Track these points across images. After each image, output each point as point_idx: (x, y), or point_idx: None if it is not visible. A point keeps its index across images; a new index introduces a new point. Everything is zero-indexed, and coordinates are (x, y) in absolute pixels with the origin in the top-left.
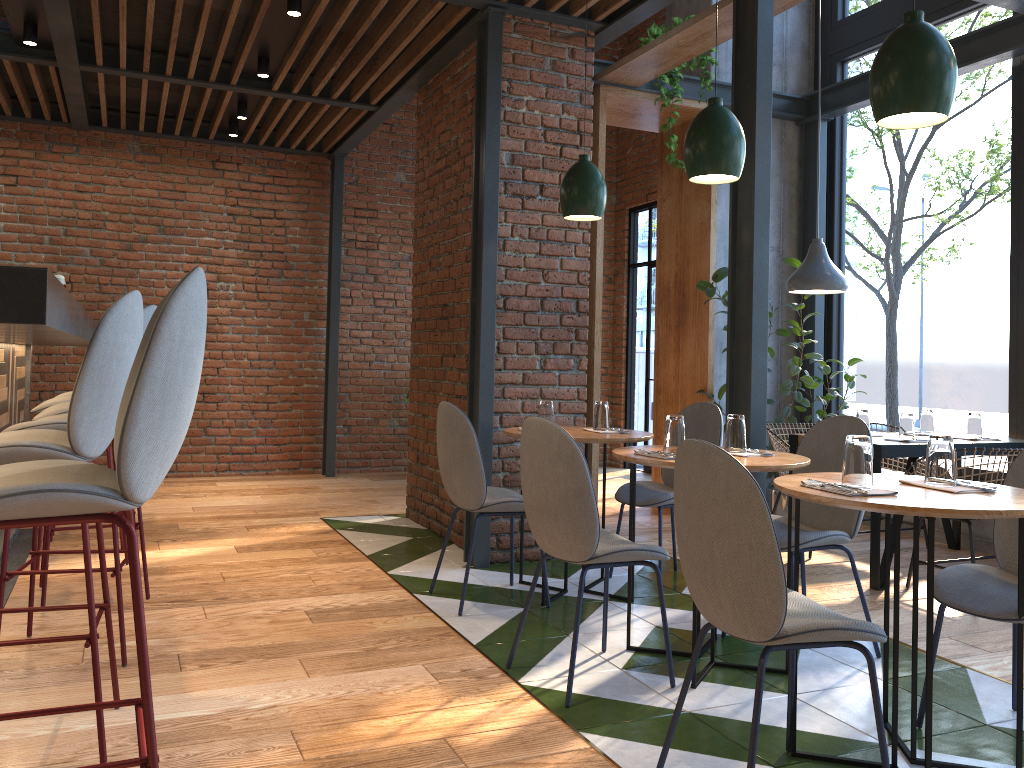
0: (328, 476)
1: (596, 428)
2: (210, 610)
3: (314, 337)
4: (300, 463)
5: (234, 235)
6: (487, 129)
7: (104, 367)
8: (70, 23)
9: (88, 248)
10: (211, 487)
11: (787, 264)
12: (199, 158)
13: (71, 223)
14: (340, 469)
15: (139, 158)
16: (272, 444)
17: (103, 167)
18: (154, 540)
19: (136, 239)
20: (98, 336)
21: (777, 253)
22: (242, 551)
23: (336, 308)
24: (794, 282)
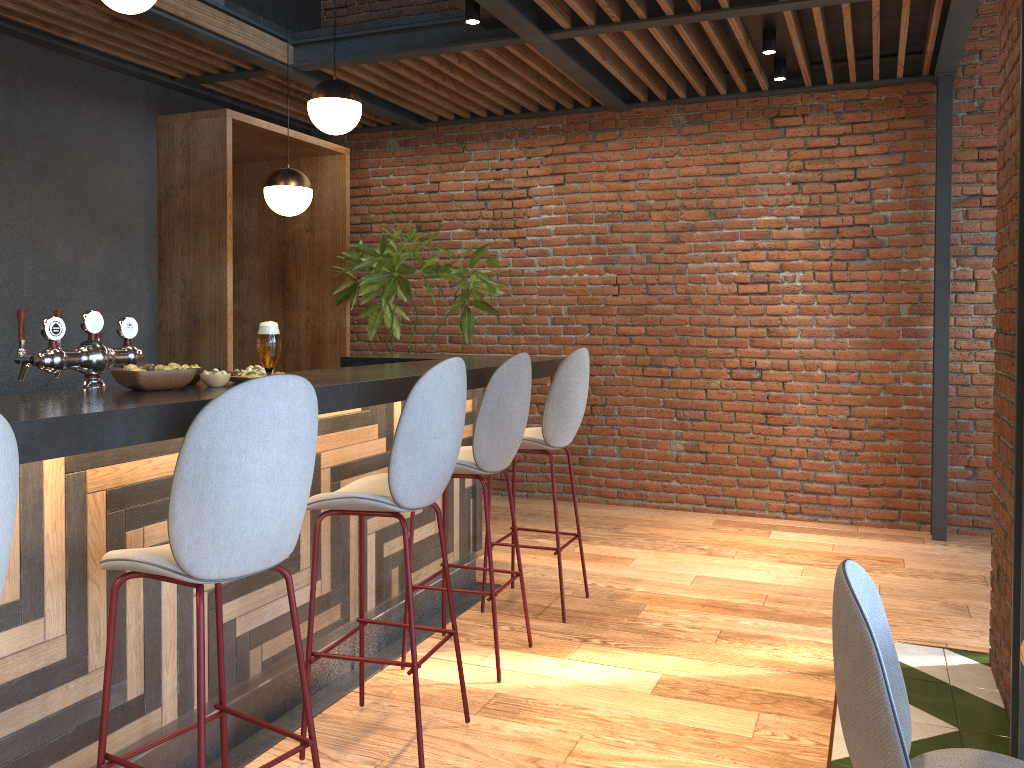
0: (935, 539)
1: None
2: None
3: (916, 340)
4: (898, 514)
5: (800, 209)
6: None
7: None
8: None
9: (633, 244)
10: (757, 539)
11: None
12: (753, 117)
13: (616, 218)
14: (960, 529)
15: (684, 131)
16: (857, 484)
17: (646, 149)
18: (583, 636)
19: (683, 228)
20: None
21: None
22: (658, 691)
23: (943, 298)
24: None
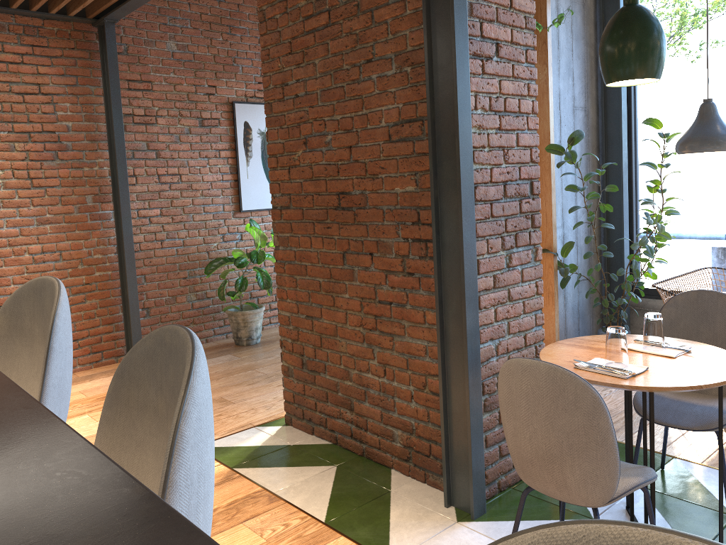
0: None
1: (653, 348)
2: None
3: (101, 221)
4: (102, 355)
5: None
6: None
7: None
8: None
9: None
10: None
11: (591, 123)
12: None
13: None
14: None
15: None
16: None
17: None
18: None
19: None
20: None
21: (585, 113)
22: None
23: (125, 189)
24: (697, 144)
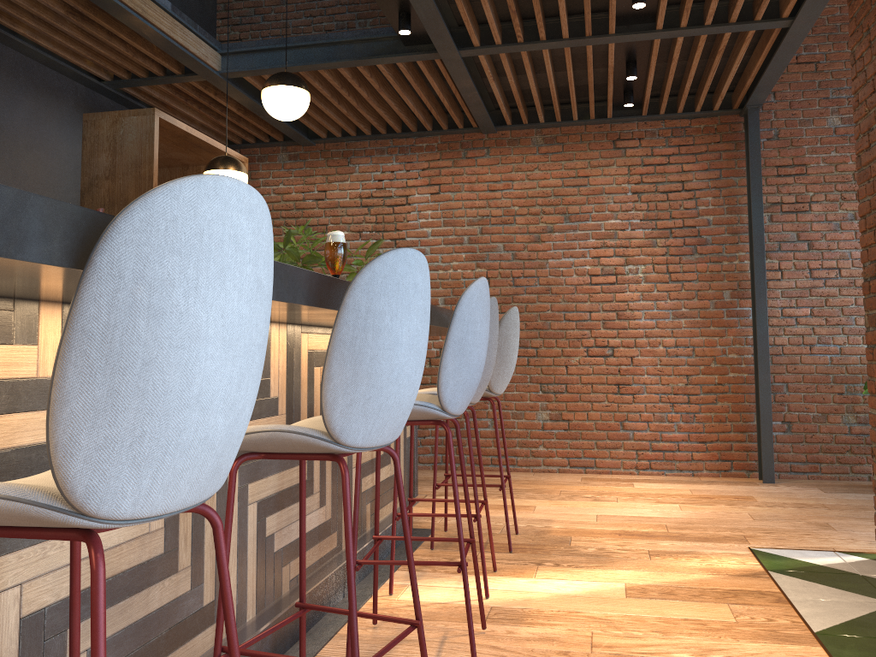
0: (766, 482)
1: None
2: None
3: (737, 319)
4: (731, 464)
5: (640, 214)
6: None
7: (115, 329)
8: None
9: (501, 244)
10: (626, 488)
11: None
12: (599, 140)
13: (485, 221)
14: (781, 474)
15: (542, 150)
16: (696, 441)
17: (510, 164)
18: (535, 561)
19: (543, 230)
20: (95, 262)
21: None
22: (632, 595)
23: (761, 283)
24: None
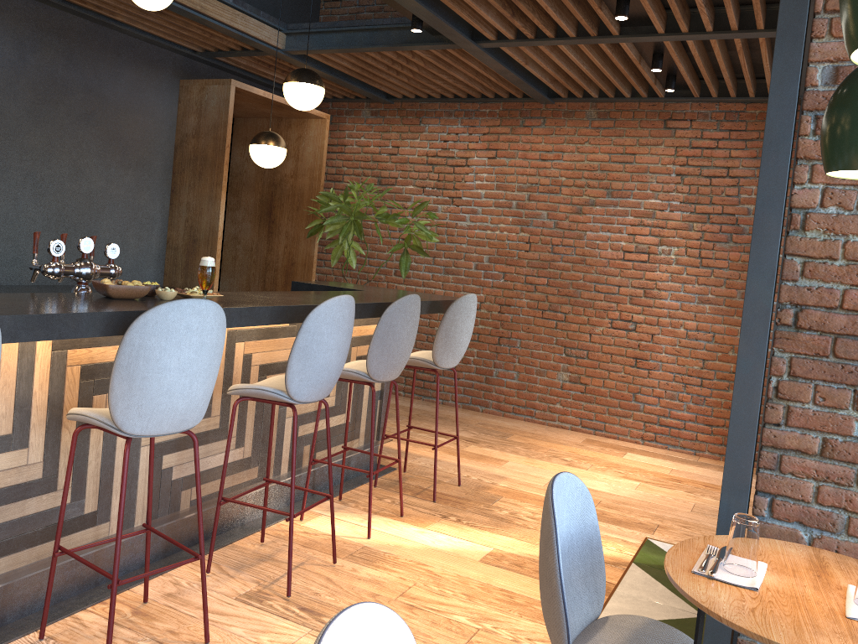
0: None
1: (856, 599)
2: (304, 640)
3: None
4: None
5: (680, 196)
6: (779, 31)
7: None
8: (417, 4)
9: (545, 211)
10: (613, 457)
11: None
12: (651, 118)
13: (533, 189)
14: None
15: (594, 124)
16: (703, 423)
17: (563, 136)
18: (444, 513)
19: (586, 202)
20: None
21: None
22: (485, 560)
23: None
24: None
